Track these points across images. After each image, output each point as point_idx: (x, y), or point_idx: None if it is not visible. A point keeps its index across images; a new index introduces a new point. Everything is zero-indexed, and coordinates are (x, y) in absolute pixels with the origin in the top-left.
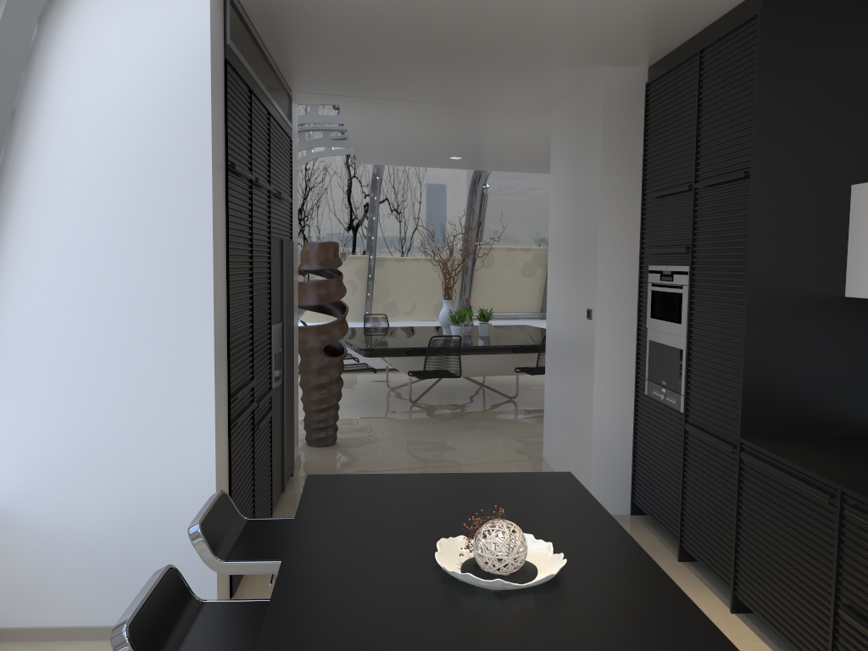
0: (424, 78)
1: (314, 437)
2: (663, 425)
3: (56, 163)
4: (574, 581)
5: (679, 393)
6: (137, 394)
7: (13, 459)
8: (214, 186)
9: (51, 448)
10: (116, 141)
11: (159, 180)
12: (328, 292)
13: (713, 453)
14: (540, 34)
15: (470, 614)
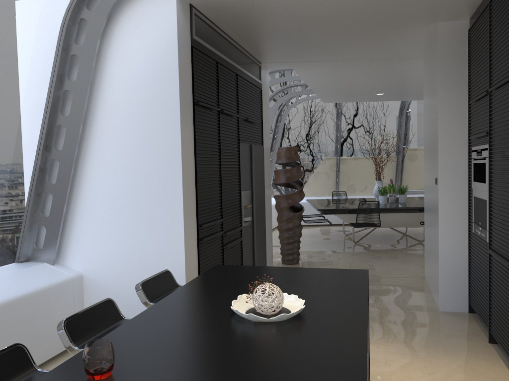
0: (329, 45)
1: (285, 259)
2: (481, 251)
3: (110, 107)
4: (305, 321)
5: (486, 230)
6: (147, 222)
7: (94, 254)
8: (181, 113)
9: (110, 249)
10: (135, 94)
11: (155, 111)
12: (291, 175)
13: (502, 269)
14: (382, 8)
15: (228, 330)
